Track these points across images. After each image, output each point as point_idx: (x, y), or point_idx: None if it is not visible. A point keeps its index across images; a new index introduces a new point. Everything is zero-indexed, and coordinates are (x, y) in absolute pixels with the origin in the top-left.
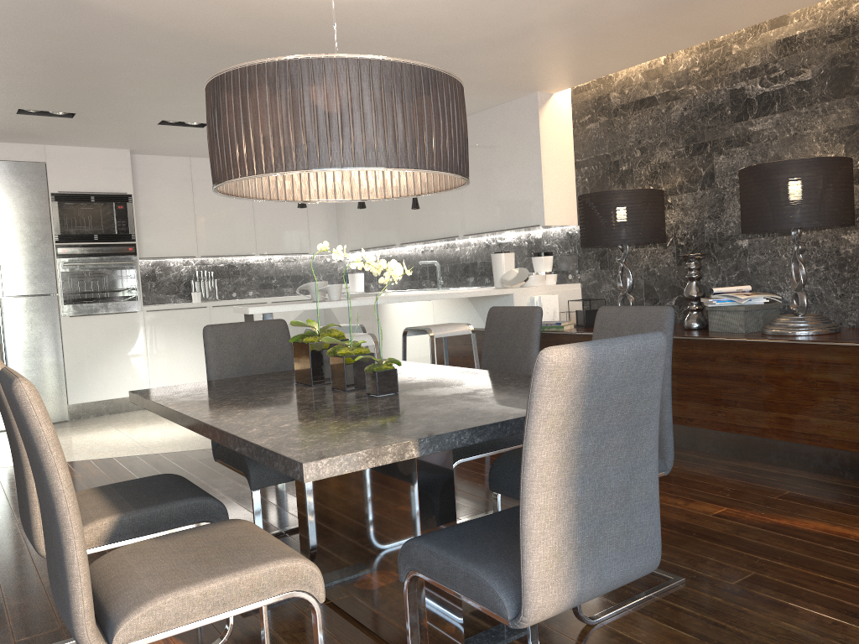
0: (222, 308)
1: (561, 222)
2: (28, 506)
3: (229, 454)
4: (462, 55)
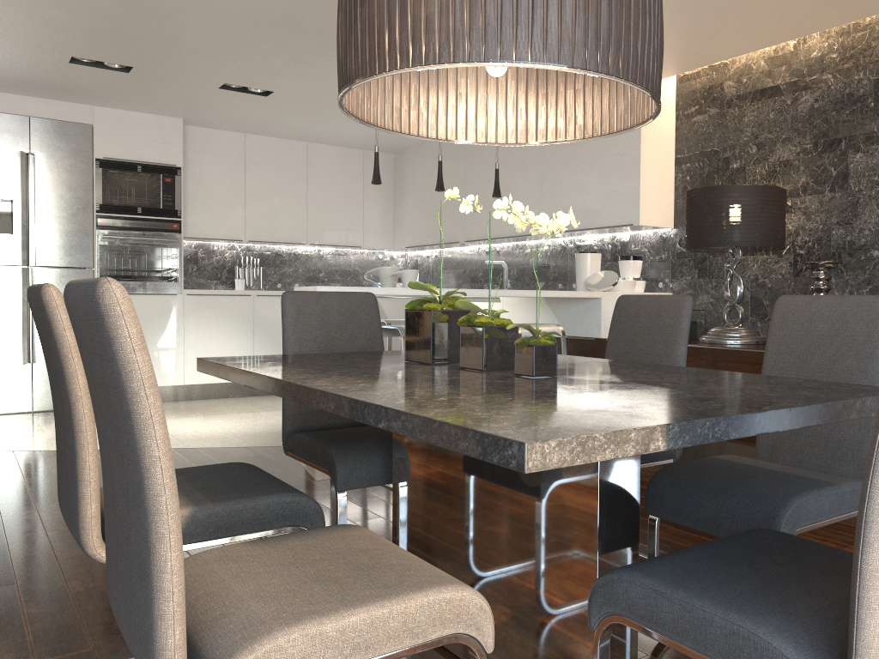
0: (267, 298)
1: (657, 223)
2: (77, 487)
3: (307, 447)
4: None
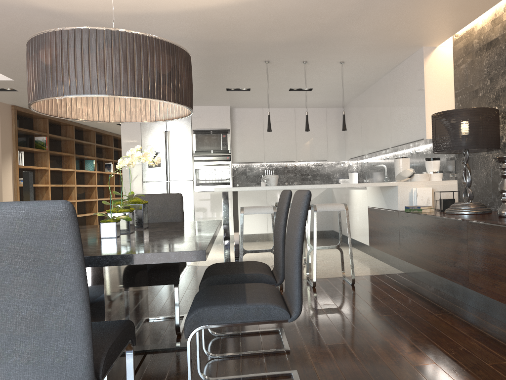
0: (273, 190)
1: None
2: None
3: None
4: (342, 28)
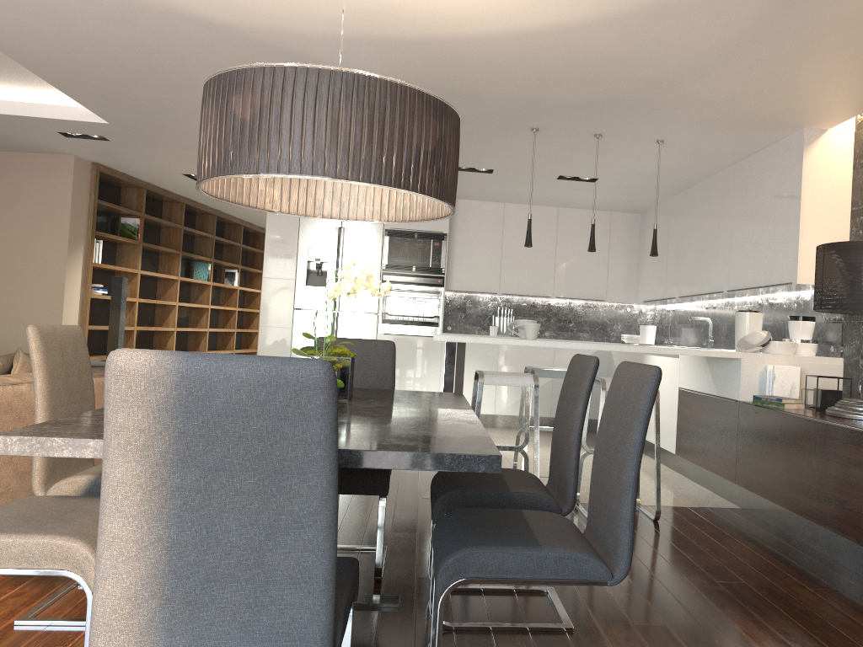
0: None
1: None
2: None
3: None
4: (677, 87)
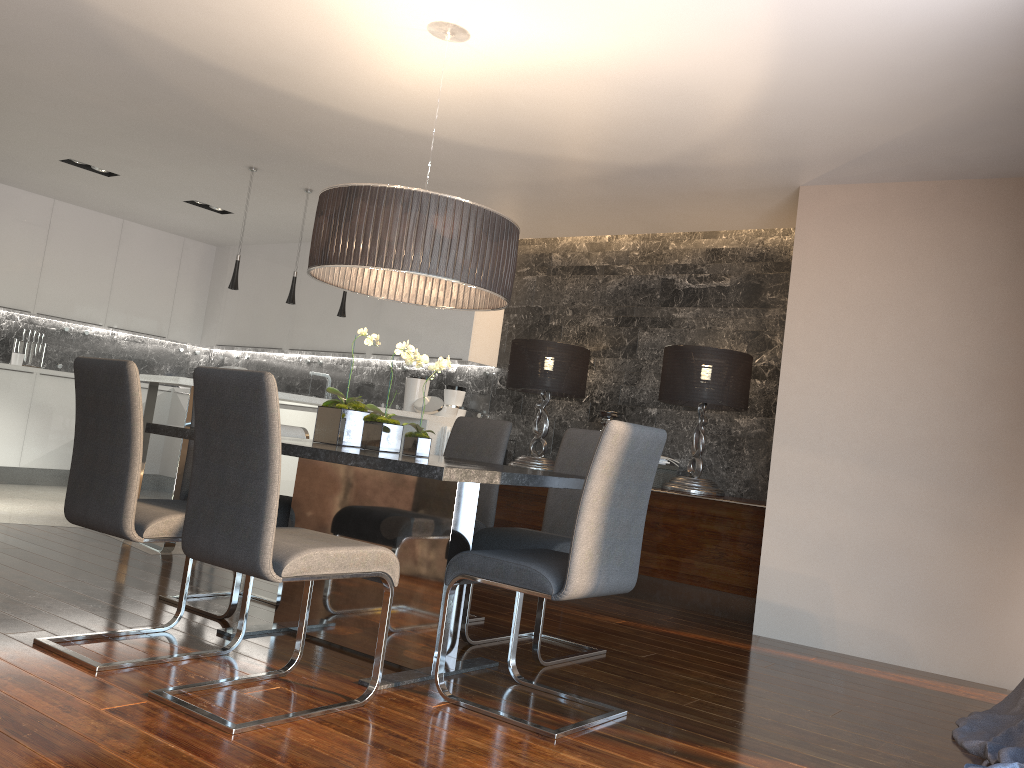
0: (52, 378)
1: (483, 361)
2: (125, 490)
3: None
4: (440, 188)
